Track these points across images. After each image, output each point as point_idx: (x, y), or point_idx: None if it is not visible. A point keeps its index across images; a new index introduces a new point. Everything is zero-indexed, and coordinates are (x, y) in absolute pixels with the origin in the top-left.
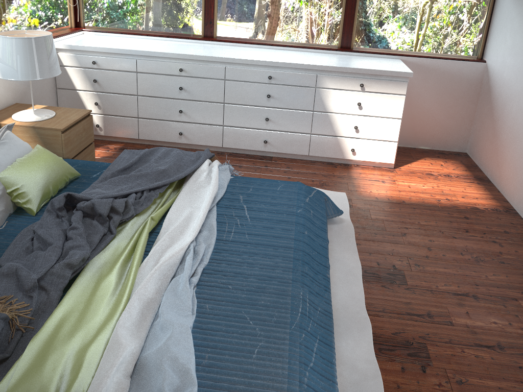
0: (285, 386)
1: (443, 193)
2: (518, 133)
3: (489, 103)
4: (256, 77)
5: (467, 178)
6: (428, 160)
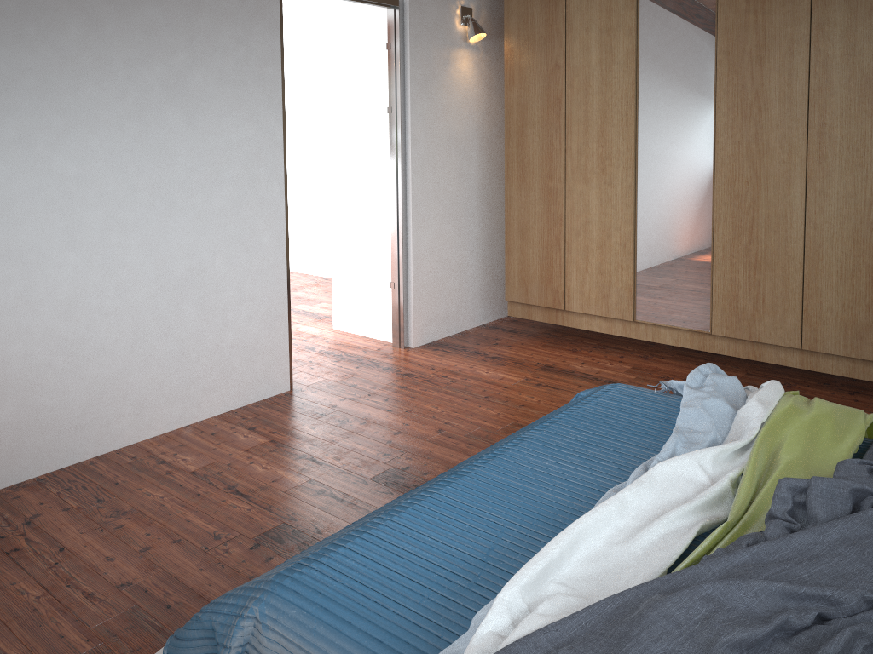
0: (601, 396)
1: None
2: None
3: None
4: None
5: None
6: None
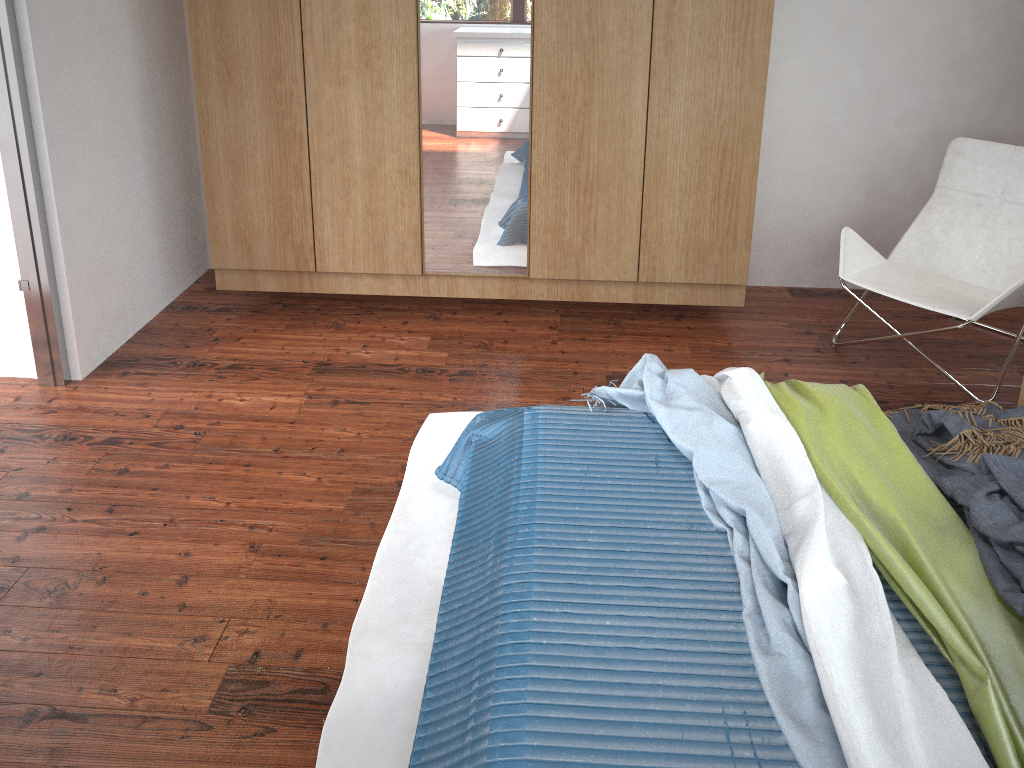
0: (540, 443)
1: None
2: None
3: None
4: None
5: None
6: None
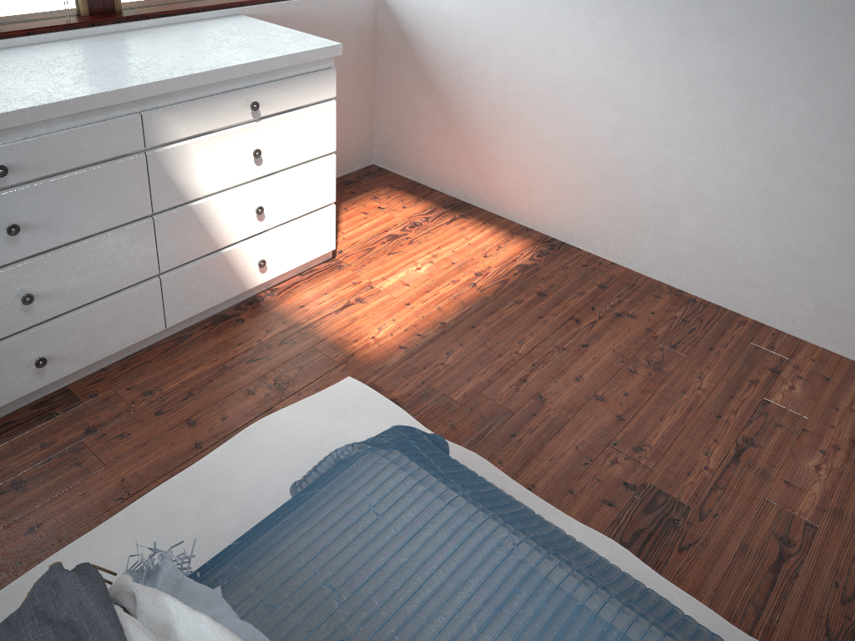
0: None
1: (457, 264)
2: (521, 110)
3: (414, 66)
4: None
5: (441, 215)
6: (351, 208)
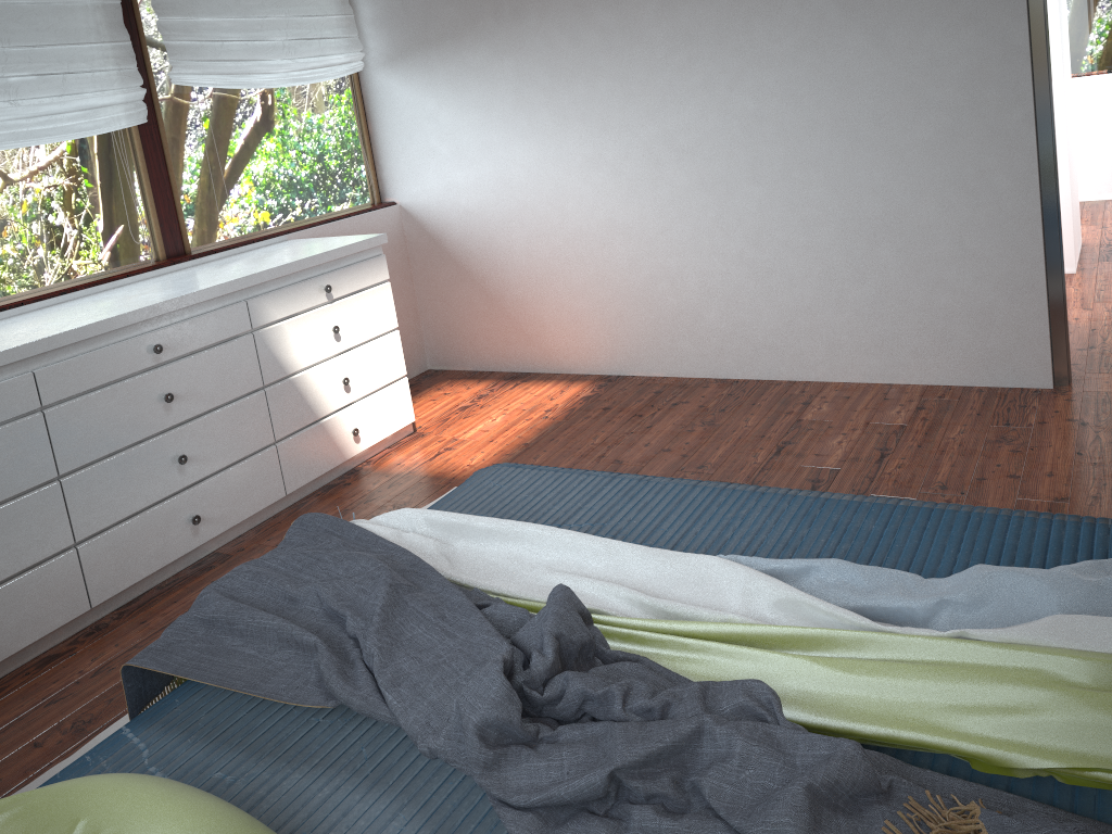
0: (1068, 522)
1: (528, 409)
2: (550, 269)
3: (447, 261)
4: (122, 363)
5: (504, 385)
6: (419, 400)
